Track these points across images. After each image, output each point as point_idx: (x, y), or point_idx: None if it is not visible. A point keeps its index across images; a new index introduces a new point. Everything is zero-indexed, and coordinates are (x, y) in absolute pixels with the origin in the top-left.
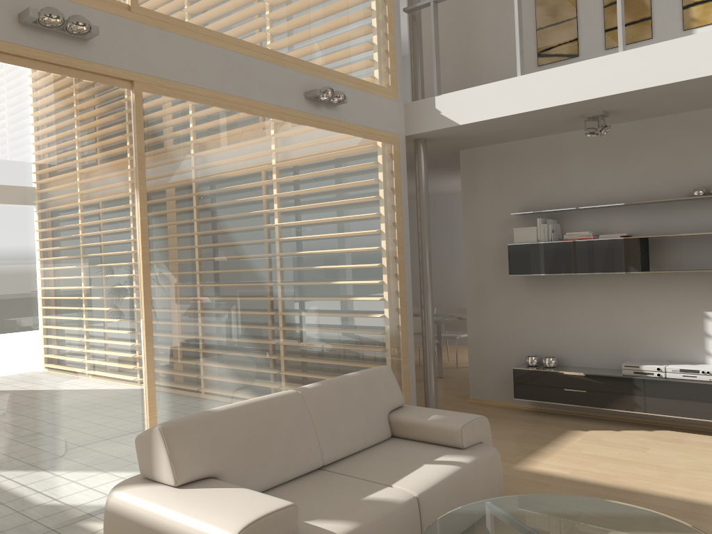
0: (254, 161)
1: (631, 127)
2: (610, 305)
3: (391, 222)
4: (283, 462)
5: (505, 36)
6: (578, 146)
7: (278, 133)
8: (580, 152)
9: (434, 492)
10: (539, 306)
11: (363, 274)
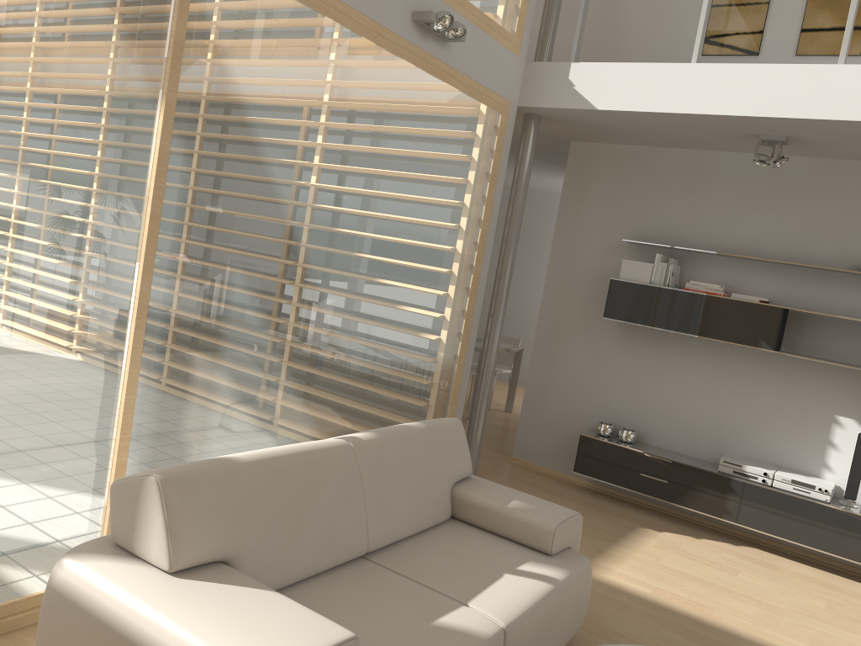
0: (330, 95)
1: (803, 165)
2: (719, 382)
3: (476, 219)
4: (319, 546)
5: (667, 4)
6: (728, 172)
7: (368, 62)
8: (730, 181)
9: (523, 623)
10: (628, 364)
11: (430, 282)
